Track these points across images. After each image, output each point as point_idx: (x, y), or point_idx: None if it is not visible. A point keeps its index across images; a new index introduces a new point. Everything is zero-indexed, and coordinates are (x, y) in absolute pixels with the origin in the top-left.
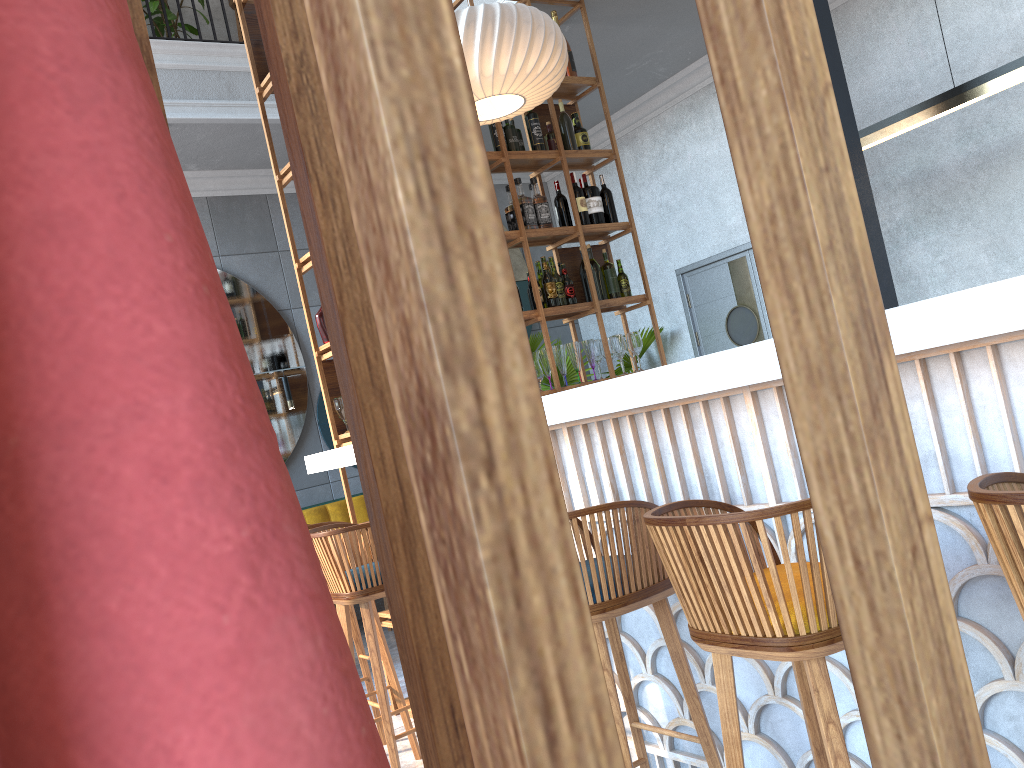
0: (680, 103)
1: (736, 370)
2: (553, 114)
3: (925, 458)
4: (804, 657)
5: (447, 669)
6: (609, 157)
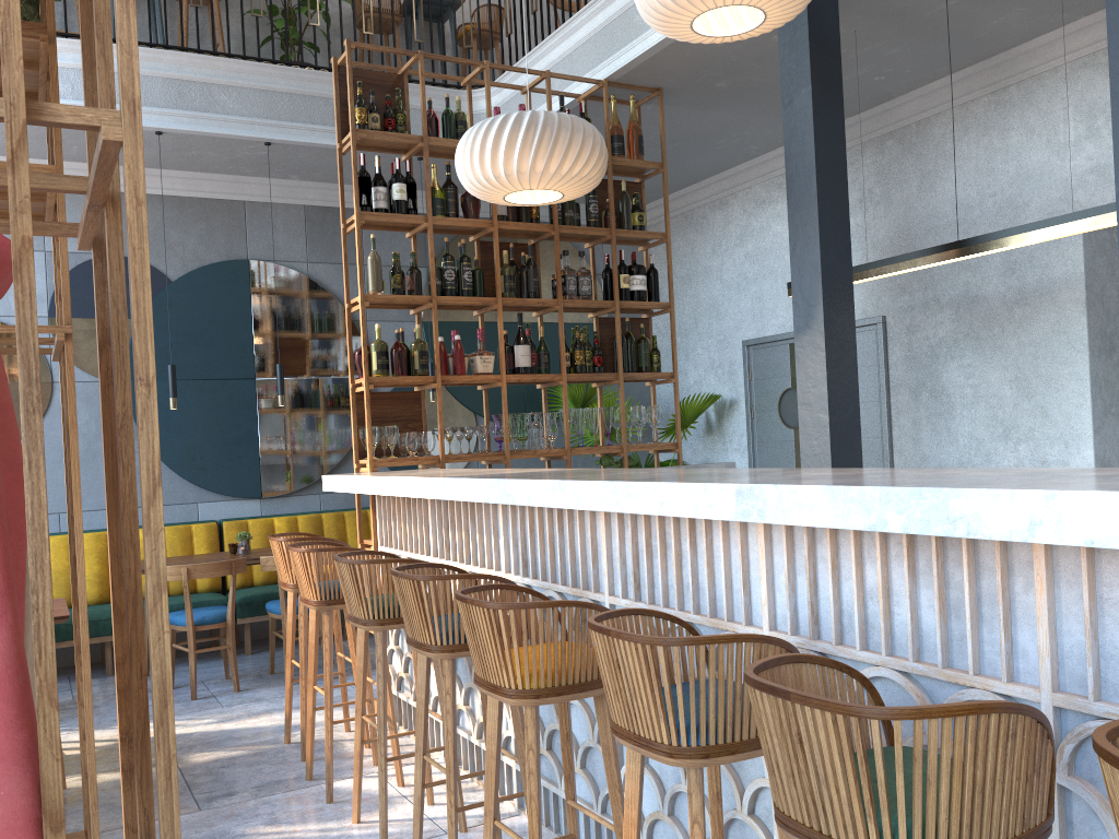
0: (771, 180)
1: (564, 496)
2: (611, 194)
3: (687, 584)
4: (519, 704)
5: (142, 653)
6: (661, 239)
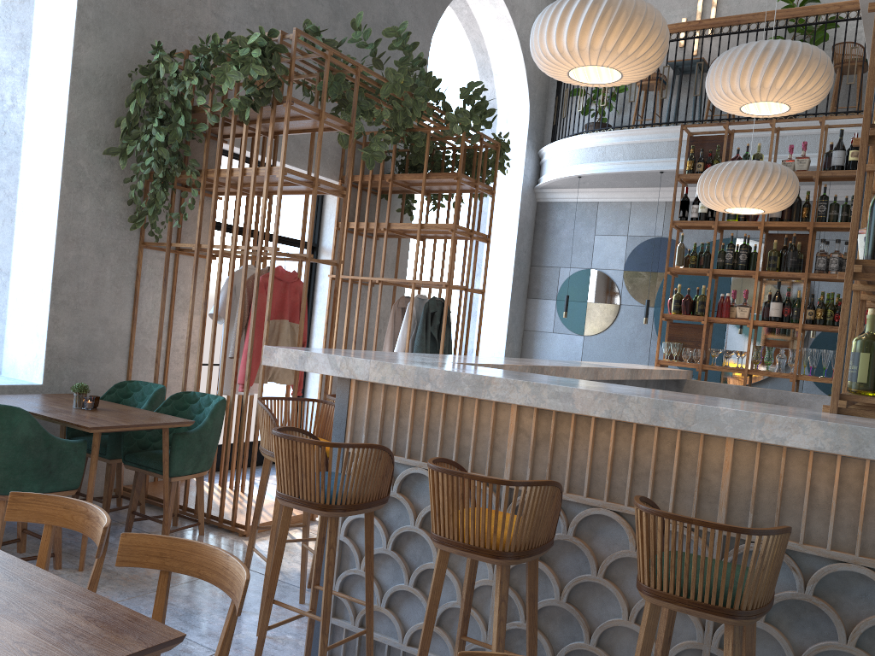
0: None
1: None
2: None
3: None
4: None
5: None
6: None
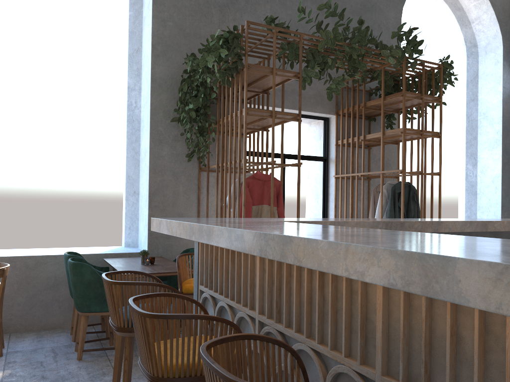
0: None
1: None
2: None
3: None
4: None
5: None
6: None
